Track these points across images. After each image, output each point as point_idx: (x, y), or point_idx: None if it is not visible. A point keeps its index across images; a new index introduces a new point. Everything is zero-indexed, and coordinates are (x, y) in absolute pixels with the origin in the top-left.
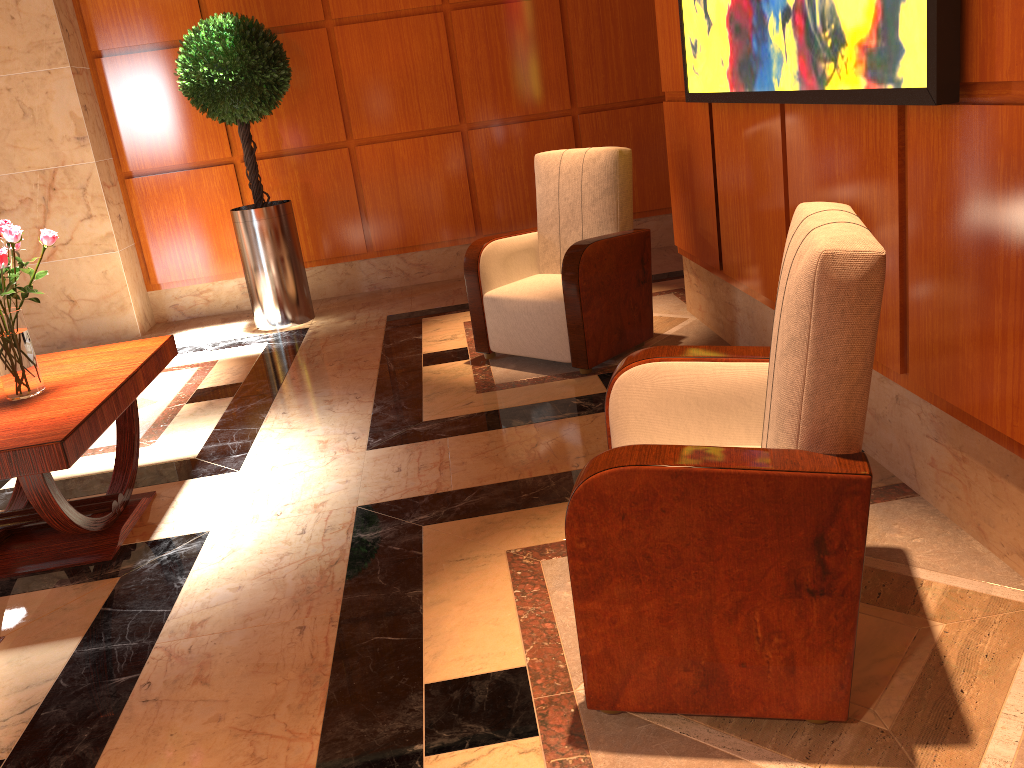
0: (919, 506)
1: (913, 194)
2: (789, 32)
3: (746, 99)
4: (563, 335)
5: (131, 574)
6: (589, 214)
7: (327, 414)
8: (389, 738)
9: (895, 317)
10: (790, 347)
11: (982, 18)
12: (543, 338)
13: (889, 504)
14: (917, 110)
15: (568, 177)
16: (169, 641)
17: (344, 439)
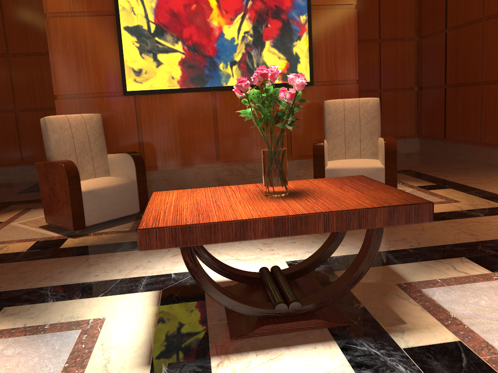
0: None
1: None
2: (235, 68)
3: (199, 90)
4: (136, 198)
5: (331, 269)
6: (94, 146)
7: (122, 261)
8: None
9: None
10: (373, 118)
11: (316, 69)
12: (126, 203)
13: None
14: None
15: (77, 128)
16: (383, 248)
17: (177, 250)
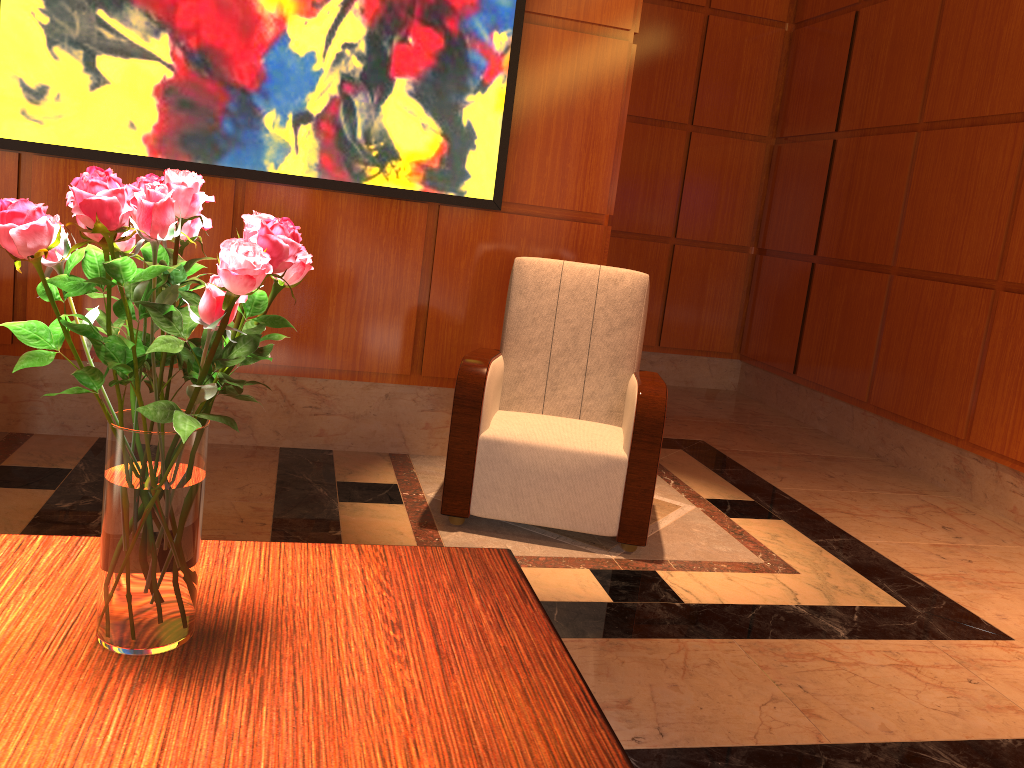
0: (423, 457)
1: (440, 258)
2: (306, 132)
3: (200, 170)
4: None
5: None
6: None
7: None
8: (673, 613)
9: (409, 338)
10: (627, 323)
11: (515, 171)
12: None
13: (416, 461)
14: (450, 210)
15: None
16: None
17: None
